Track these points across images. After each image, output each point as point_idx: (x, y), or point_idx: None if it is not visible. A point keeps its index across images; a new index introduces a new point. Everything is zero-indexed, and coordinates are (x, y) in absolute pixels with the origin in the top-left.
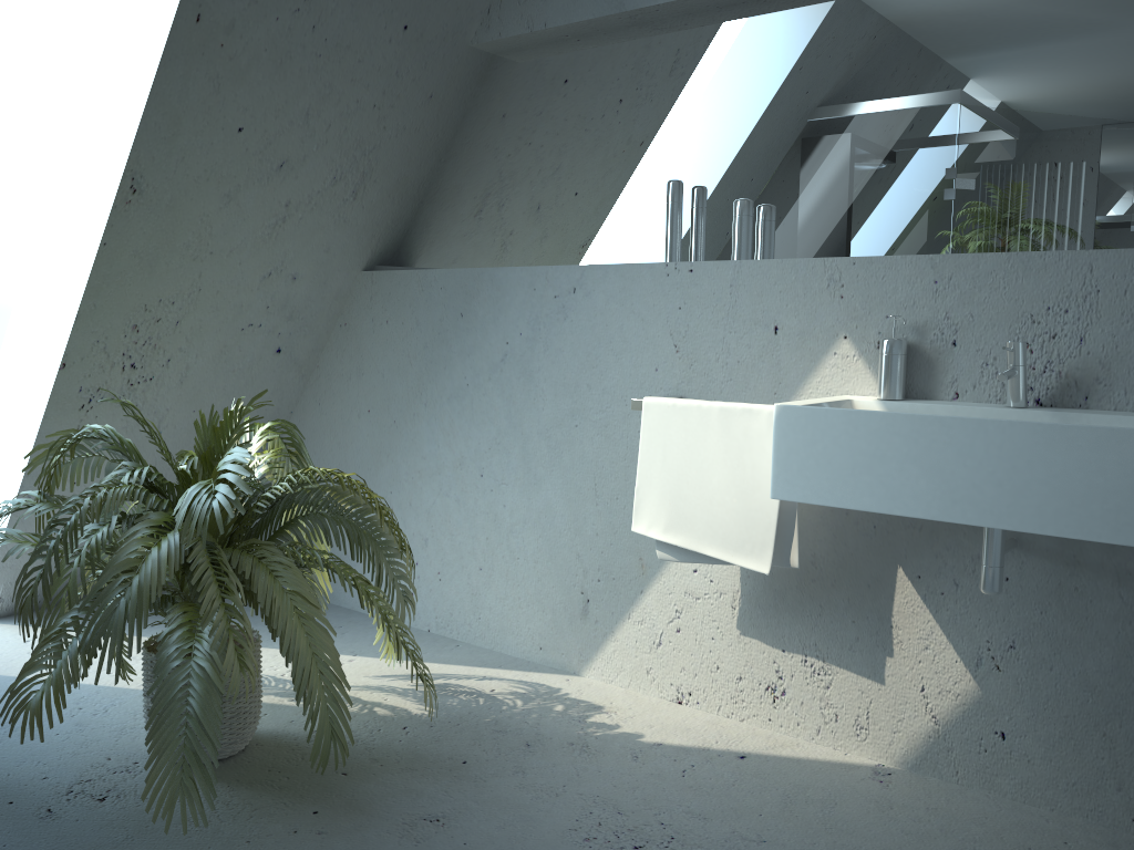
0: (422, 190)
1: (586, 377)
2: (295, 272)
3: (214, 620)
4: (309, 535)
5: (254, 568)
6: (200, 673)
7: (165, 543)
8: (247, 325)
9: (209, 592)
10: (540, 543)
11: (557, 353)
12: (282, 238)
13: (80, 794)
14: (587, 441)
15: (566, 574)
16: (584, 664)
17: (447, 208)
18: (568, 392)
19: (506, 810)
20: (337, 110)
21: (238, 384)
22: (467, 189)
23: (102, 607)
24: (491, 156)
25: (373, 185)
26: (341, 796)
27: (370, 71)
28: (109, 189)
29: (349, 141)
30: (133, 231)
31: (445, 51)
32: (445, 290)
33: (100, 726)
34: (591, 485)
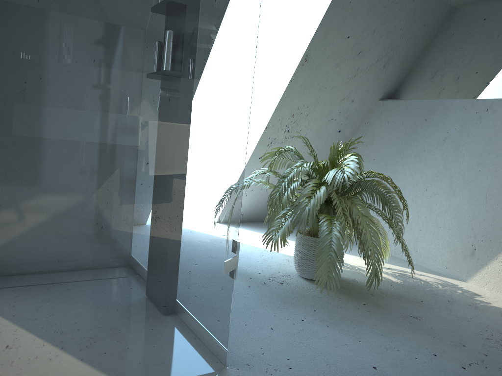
0: (410, 67)
1: (488, 149)
2: (353, 98)
3: (338, 220)
4: (366, 198)
5: (350, 205)
6: (336, 237)
7: (321, 189)
8: (330, 119)
9: (339, 209)
10: (453, 222)
11: (473, 138)
12: (352, 83)
13: (273, 280)
14: (484, 177)
15: (464, 236)
16: (468, 277)
17: (422, 74)
18: (477, 155)
19: (446, 321)
20: (385, 30)
21: (321, 143)
22: (433, 66)
23: (299, 208)
24: (447, 51)
25: (392, 63)
26: (372, 301)
27: (402, 13)
28: (296, 59)
29: (387, 43)
30: (301, 77)
31: (435, 5)
32: (419, 109)
33: (271, 261)
34: (484, 197)
